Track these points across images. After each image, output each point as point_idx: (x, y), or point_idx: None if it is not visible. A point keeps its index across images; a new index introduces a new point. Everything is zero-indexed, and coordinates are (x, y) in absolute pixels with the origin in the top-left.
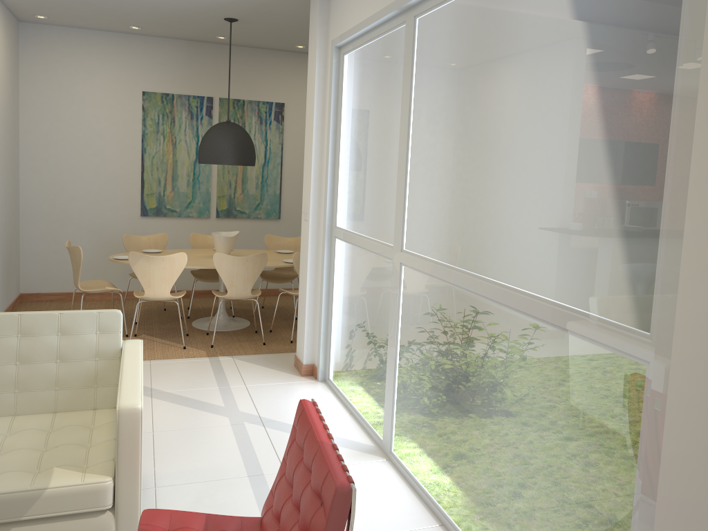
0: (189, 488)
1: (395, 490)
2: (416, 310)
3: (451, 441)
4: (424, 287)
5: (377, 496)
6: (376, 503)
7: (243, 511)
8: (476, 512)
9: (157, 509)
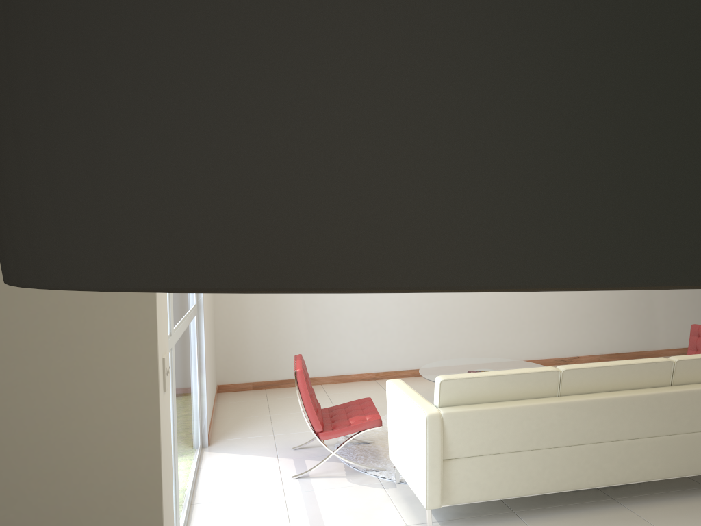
0: (377, 524)
1: (203, 525)
2: (177, 376)
3: (187, 440)
4: (178, 350)
5: (223, 520)
6: (227, 516)
7: (332, 509)
8: (191, 459)
9: (374, 419)
